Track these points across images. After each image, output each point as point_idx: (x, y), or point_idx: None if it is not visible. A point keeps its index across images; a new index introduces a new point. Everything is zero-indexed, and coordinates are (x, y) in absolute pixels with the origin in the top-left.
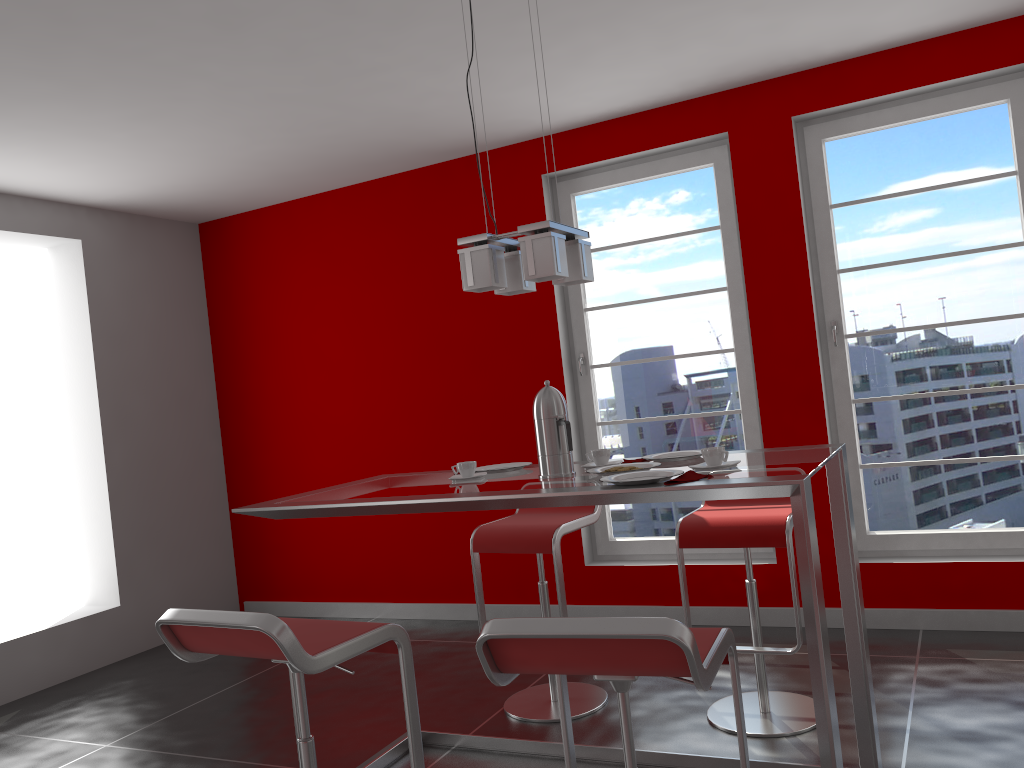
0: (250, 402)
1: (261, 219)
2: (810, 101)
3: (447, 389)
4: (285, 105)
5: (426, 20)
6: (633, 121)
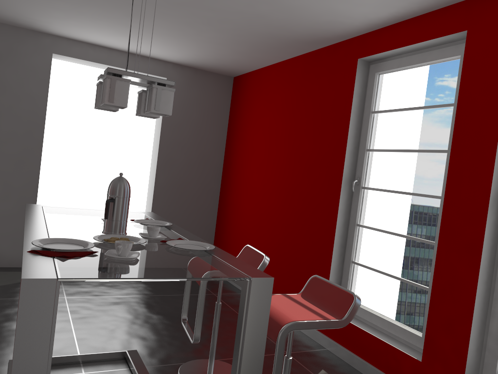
0: (231, 168)
1: (251, 76)
2: None
3: (293, 182)
4: (185, 9)
5: None
6: (411, 23)
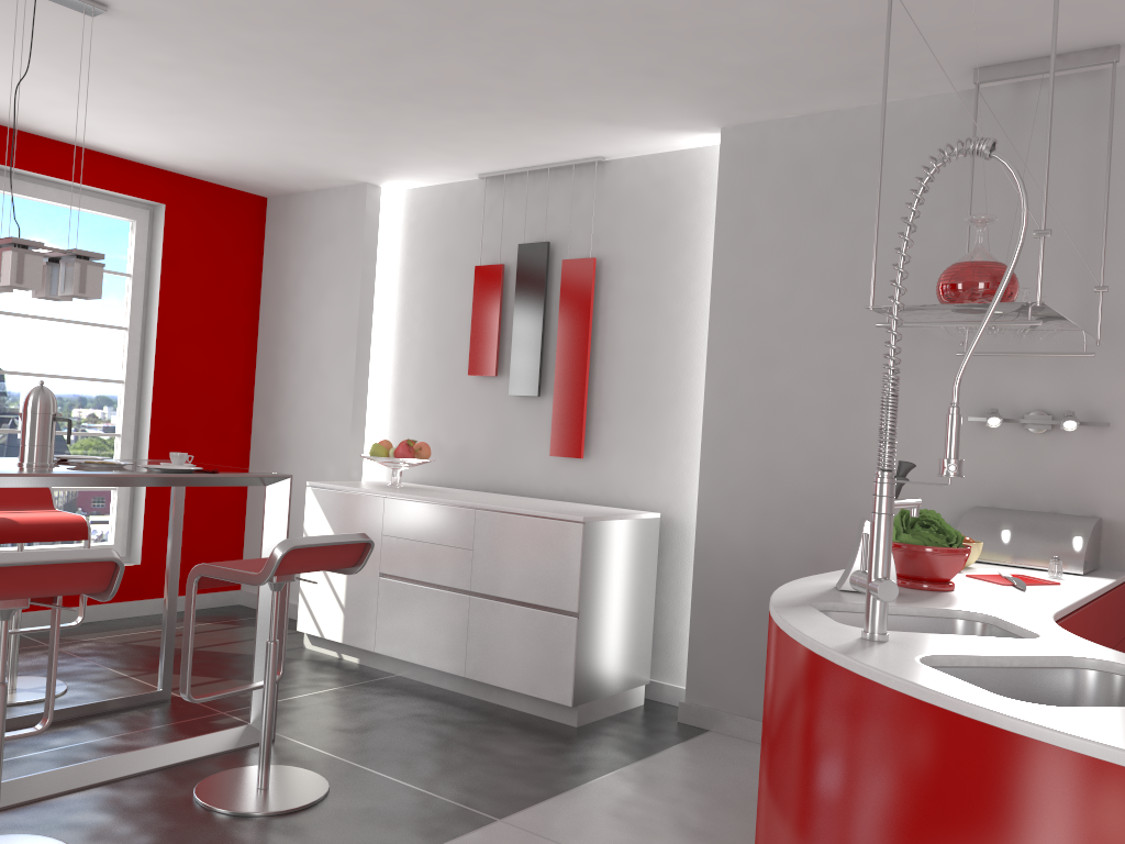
0: None
1: None
2: (1, 154)
3: None
4: None
5: None
6: None
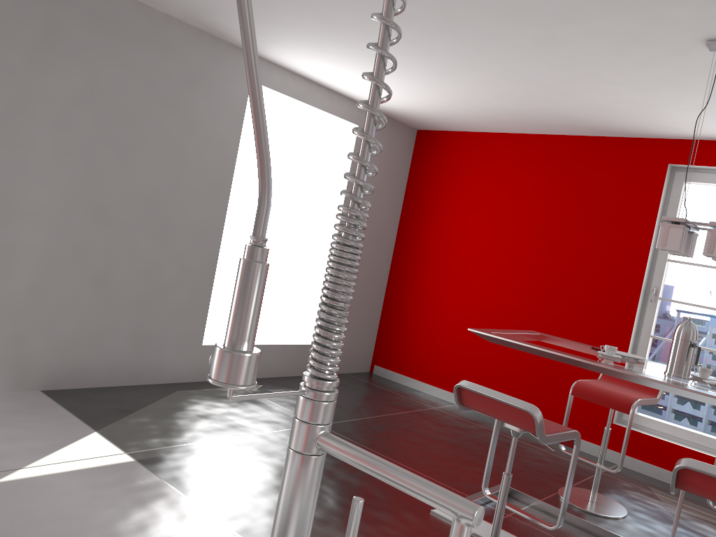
0: (416, 248)
1: (459, 138)
2: None
3: (552, 281)
4: (533, 86)
5: (664, 66)
6: None
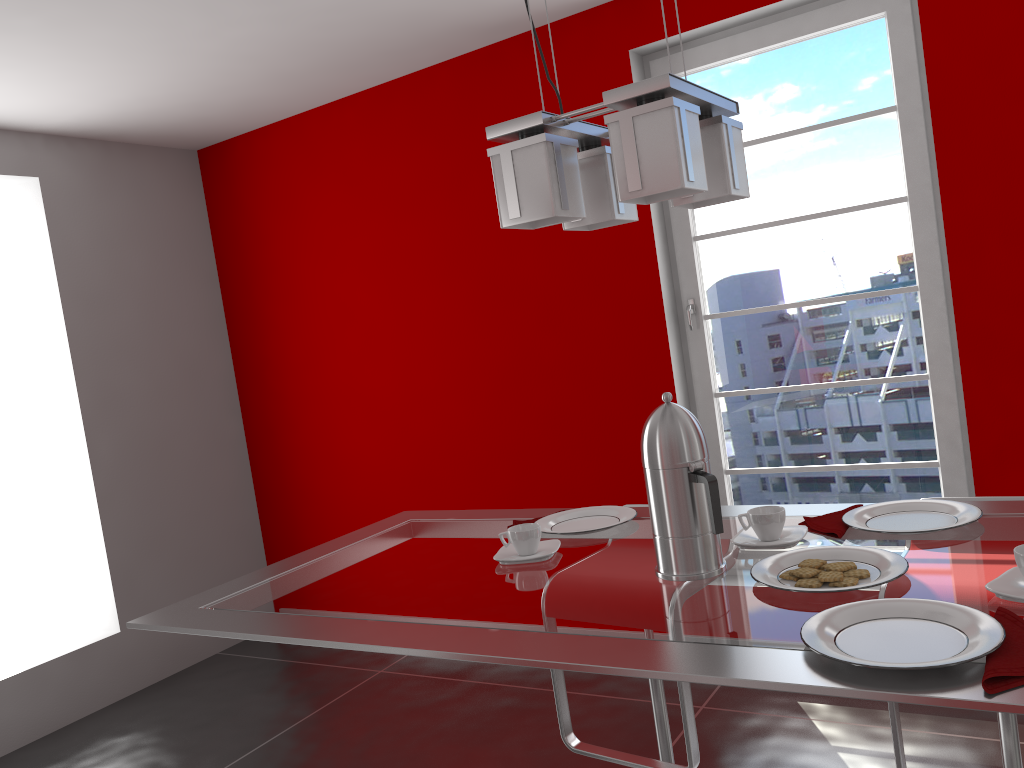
0: (271, 371)
1: (269, 139)
2: None
3: (510, 352)
4: None
5: None
6: None
